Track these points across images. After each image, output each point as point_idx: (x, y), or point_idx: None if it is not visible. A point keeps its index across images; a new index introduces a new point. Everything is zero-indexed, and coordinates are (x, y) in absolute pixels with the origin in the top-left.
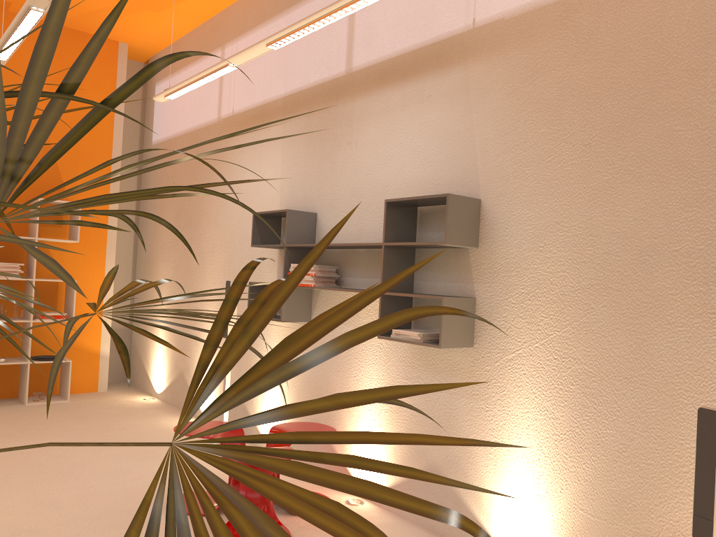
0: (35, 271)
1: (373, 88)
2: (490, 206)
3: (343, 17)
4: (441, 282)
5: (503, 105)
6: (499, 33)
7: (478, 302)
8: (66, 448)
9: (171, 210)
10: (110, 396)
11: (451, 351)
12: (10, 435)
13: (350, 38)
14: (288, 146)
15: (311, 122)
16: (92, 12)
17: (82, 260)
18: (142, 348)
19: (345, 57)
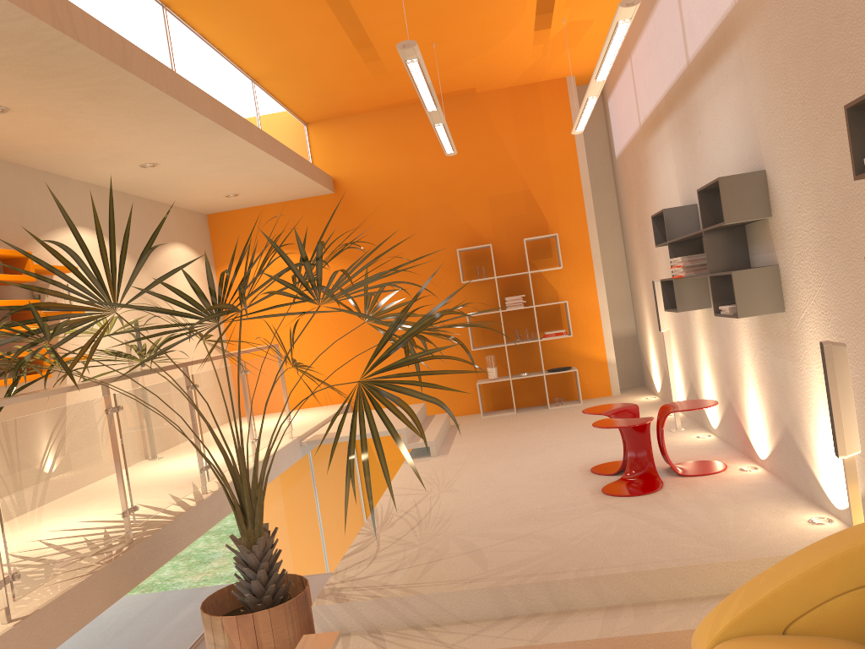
0: (533, 299)
1: (701, 76)
2: (770, 175)
3: (619, 47)
4: (761, 254)
5: (760, 76)
6: (747, 5)
7: (780, 268)
8: (553, 436)
9: (634, 219)
10: (618, 398)
11: (776, 318)
12: (523, 429)
13: (683, 31)
14: (673, 143)
15: (680, 117)
16: (529, 68)
17: (574, 281)
18: (644, 352)
19: (684, 50)
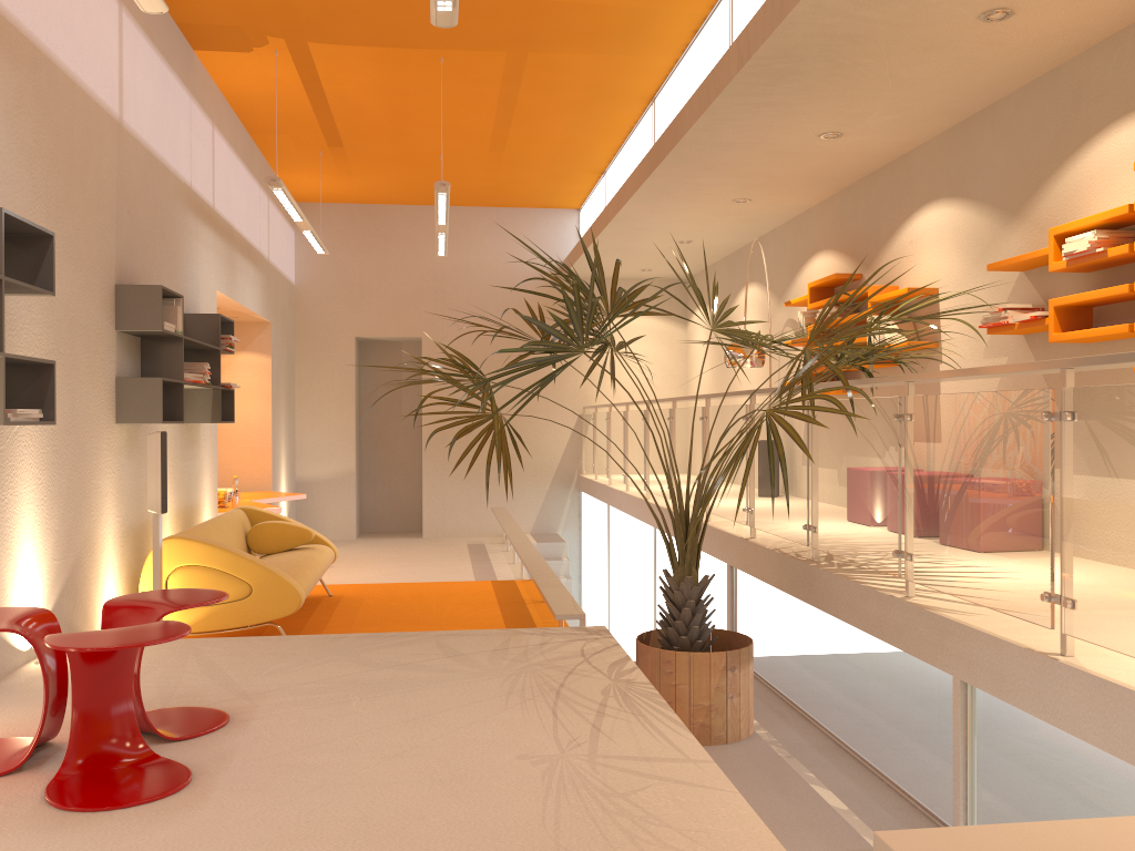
0: None
1: None
2: None
3: None
4: None
5: (1, 122)
6: None
7: None
8: None
9: None
10: None
11: None
12: None
13: None
14: None
15: None
16: None
17: None
18: None
19: None
